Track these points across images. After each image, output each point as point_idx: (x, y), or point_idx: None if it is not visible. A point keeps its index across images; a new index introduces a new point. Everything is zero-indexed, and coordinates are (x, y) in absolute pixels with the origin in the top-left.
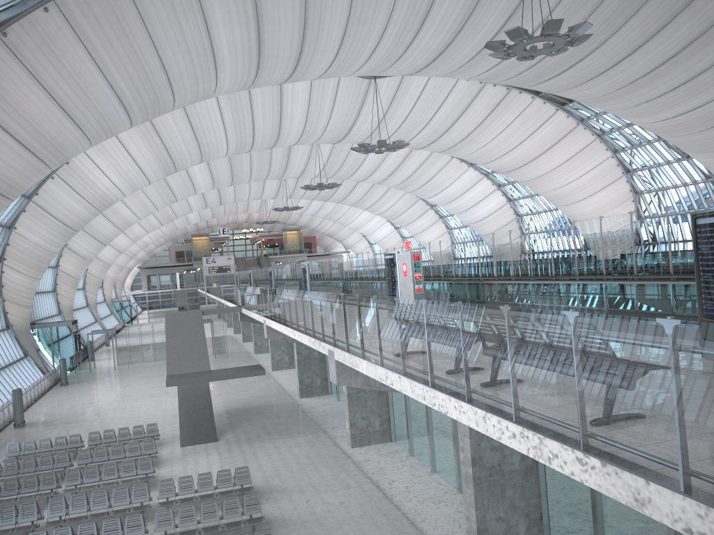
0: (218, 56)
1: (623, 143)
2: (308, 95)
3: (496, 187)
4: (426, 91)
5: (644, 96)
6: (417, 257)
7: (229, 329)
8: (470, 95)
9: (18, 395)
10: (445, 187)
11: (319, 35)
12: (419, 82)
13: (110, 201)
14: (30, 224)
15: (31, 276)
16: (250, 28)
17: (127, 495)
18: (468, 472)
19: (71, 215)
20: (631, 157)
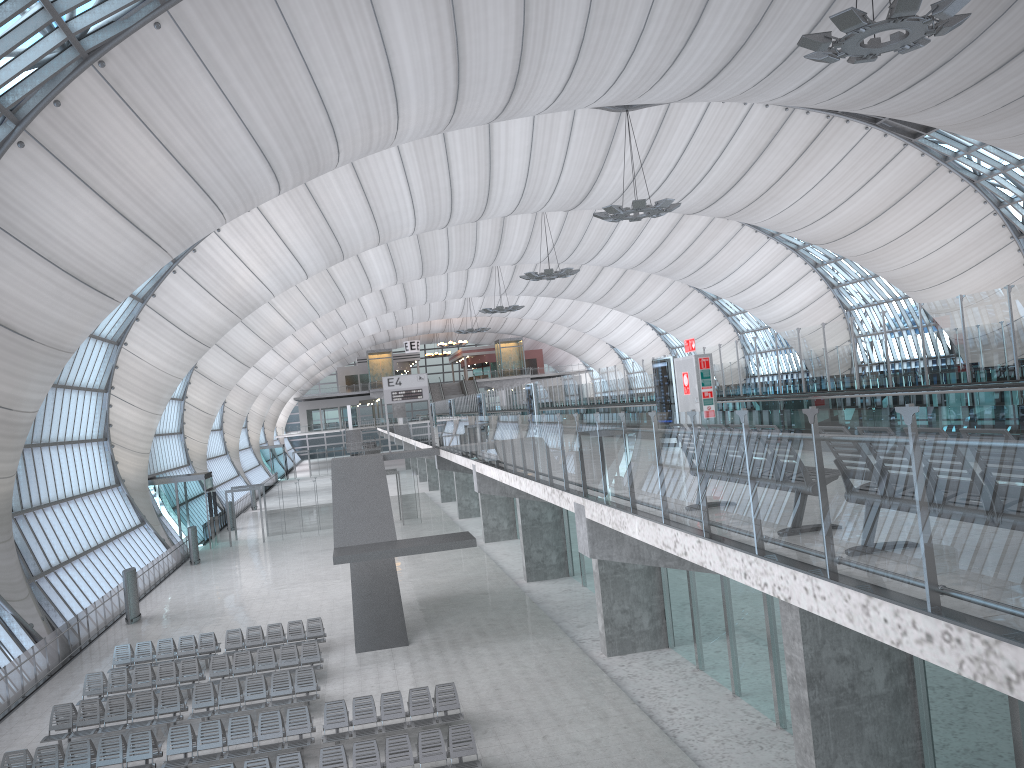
0: (399, 83)
1: (1012, 190)
2: (529, 139)
3: (811, 268)
4: (703, 126)
5: None
6: (705, 363)
7: (421, 485)
8: (770, 129)
9: (131, 577)
10: (732, 269)
11: (545, 44)
12: (692, 113)
13: (253, 303)
14: (145, 338)
15: (148, 410)
16: (445, 40)
17: (280, 724)
18: (802, 698)
19: (200, 324)
20: None
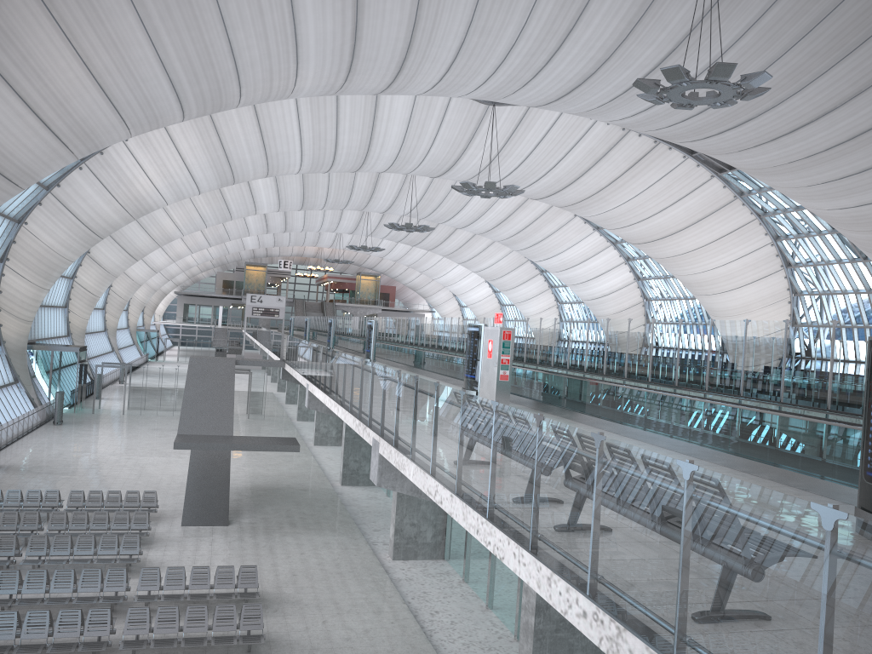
0: (302, 48)
1: (788, 229)
2: (409, 113)
3: (624, 260)
4: (554, 130)
5: (823, 175)
6: (508, 335)
7: (272, 385)
8: (607, 143)
9: None
10: (561, 250)
11: (431, 40)
12: (547, 117)
13: (148, 208)
14: (45, 221)
15: (38, 284)
16: (346, 20)
17: (99, 580)
18: (530, 622)
19: (97, 218)
20: (795, 248)
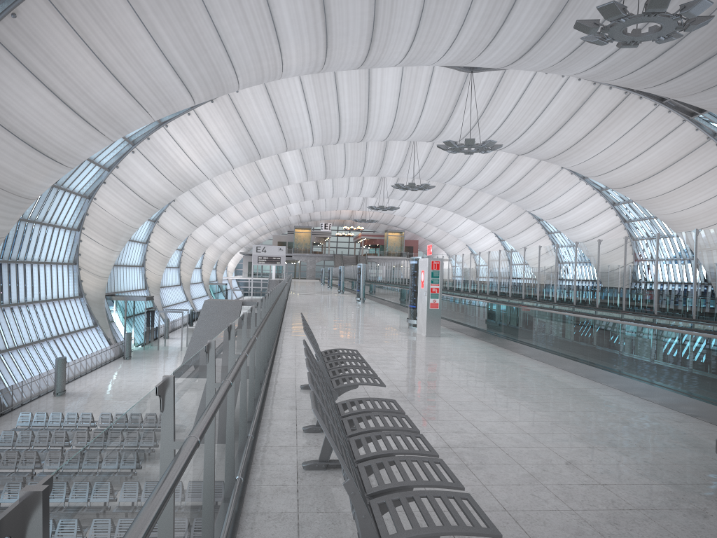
0: (280, 29)
1: None
2: (398, 85)
3: (610, 205)
4: (530, 90)
5: None
6: (436, 265)
7: None
8: (580, 98)
9: (61, 363)
10: (551, 199)
11: (393, 11)
12: (522, 79)
13: (191, 181)
14: (110, 196)
15: (109, 248)
16: None
17: None
18: None
19: (151, 191)
20: None
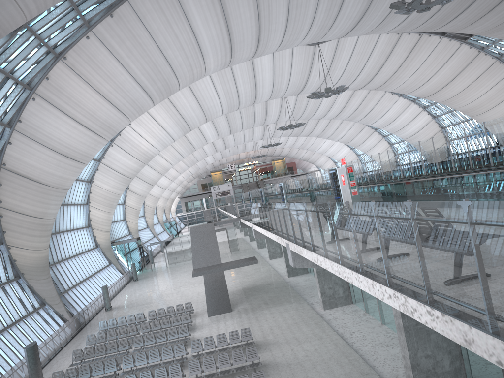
0: (203, 48)
1: None
2: (272, 64)
3: (422, 109)
4: (357, 47)
5: None
6: (350, 169)
7: (241, 233)
8: (391, 44)
9: (105, 289)
10: (383, 114)
11: (270, 21)
12: (351, 41)
13: (150, 156)
14: (102, 178)
15: (107, 211)
16: (221, 25)
17: (171, 351)
18: (400, 323)
19: (127, 169)
20: None
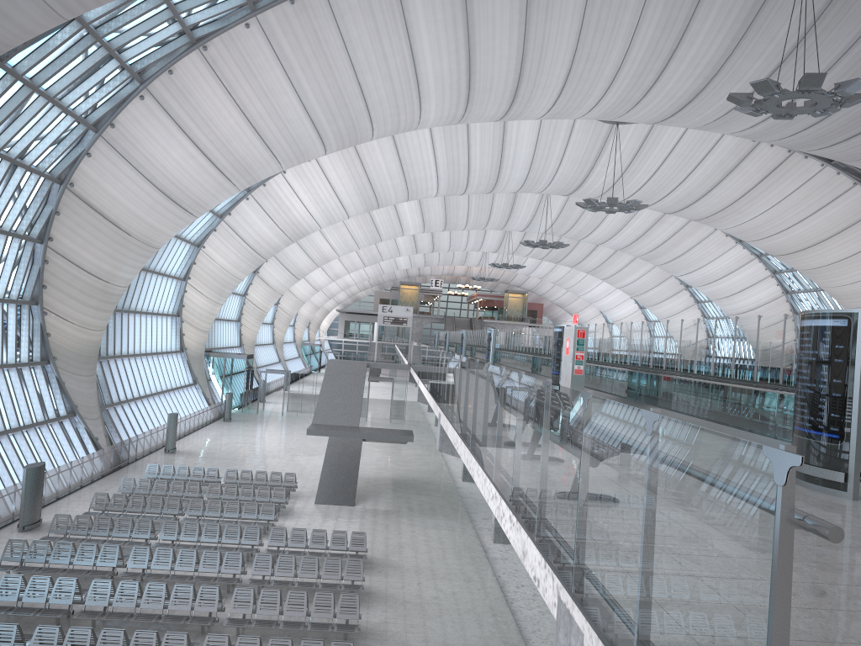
0: (423, 85)
1: None
2: (536, 136)
3: (770, 273)
4: (681, 144)
5: None
6: (582, 333)
7: None
8: (738, 155)
9: (173, 419)
10: (702, 264)
11: (540, 69)
12: (673, 133)
13: (304, 231)
14: (219, 245)
15: (213, 300)
16: (460, 57)
17: (238, 534)
18: None
19: (261, 241)
20: None
